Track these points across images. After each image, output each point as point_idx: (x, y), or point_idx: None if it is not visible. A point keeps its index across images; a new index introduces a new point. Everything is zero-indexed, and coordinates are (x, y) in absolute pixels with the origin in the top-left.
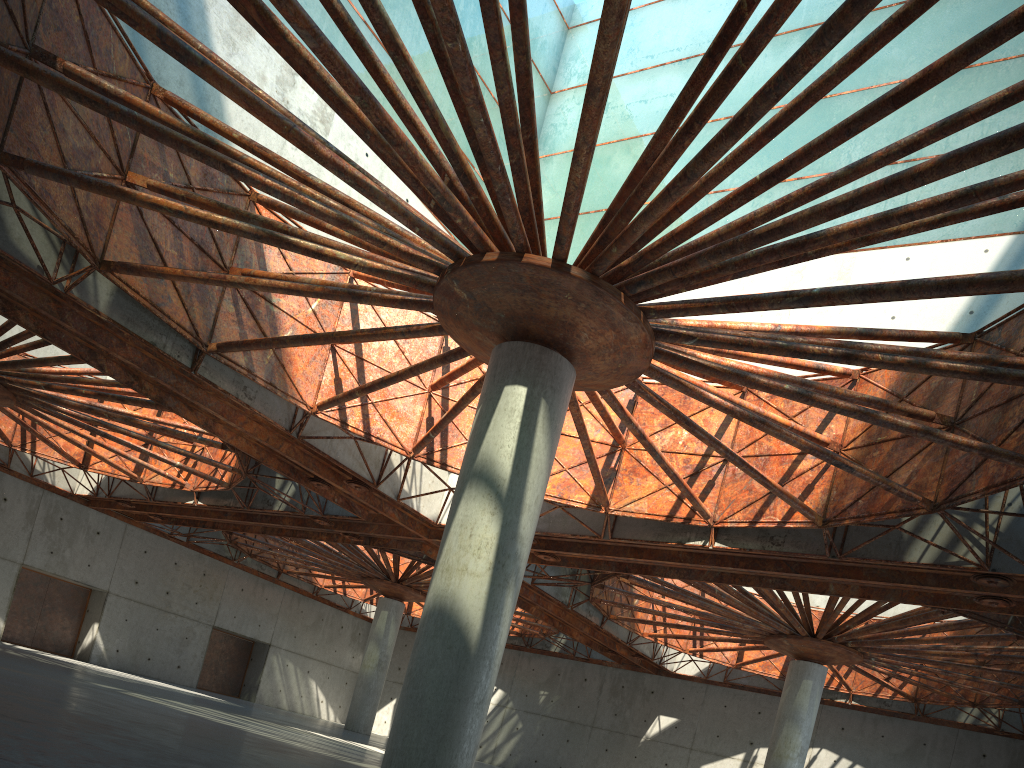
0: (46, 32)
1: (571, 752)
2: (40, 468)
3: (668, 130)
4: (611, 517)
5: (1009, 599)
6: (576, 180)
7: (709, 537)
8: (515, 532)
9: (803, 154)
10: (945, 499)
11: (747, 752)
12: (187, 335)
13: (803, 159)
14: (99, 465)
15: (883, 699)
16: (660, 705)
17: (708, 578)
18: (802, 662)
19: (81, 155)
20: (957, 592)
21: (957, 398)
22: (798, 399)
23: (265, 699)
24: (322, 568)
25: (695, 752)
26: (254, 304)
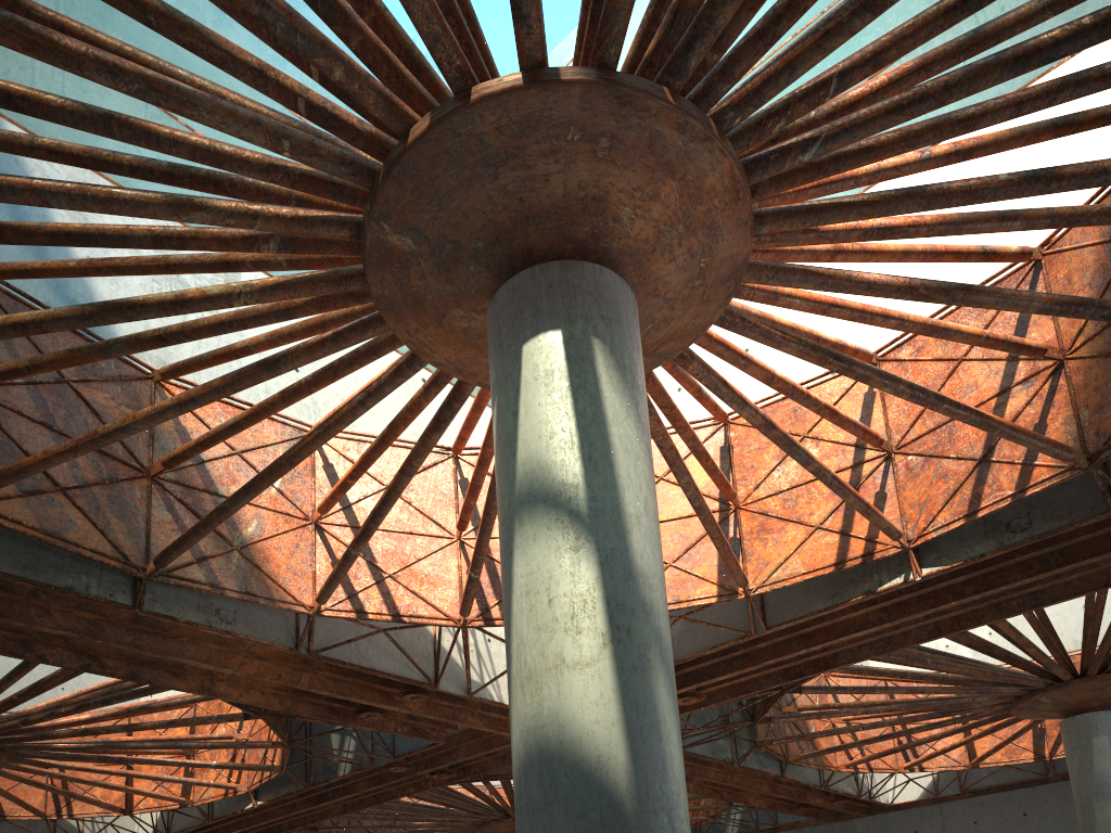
0: None
1: None
2: (90, 831)
3: None
4: (755, 603)
5: None
6: None
7: (910, 565)
8: (629, 567)
9: None
10: None
11: None
12: (111, 562)
13: None
14: (144, 803)
15: None
16: None
17: (920, 637)
18: (1079, 716)
19: None
20: None
21: None
22: (1032, 188)
23: None
24: (430, 832)
25: None
26: (196, 502)
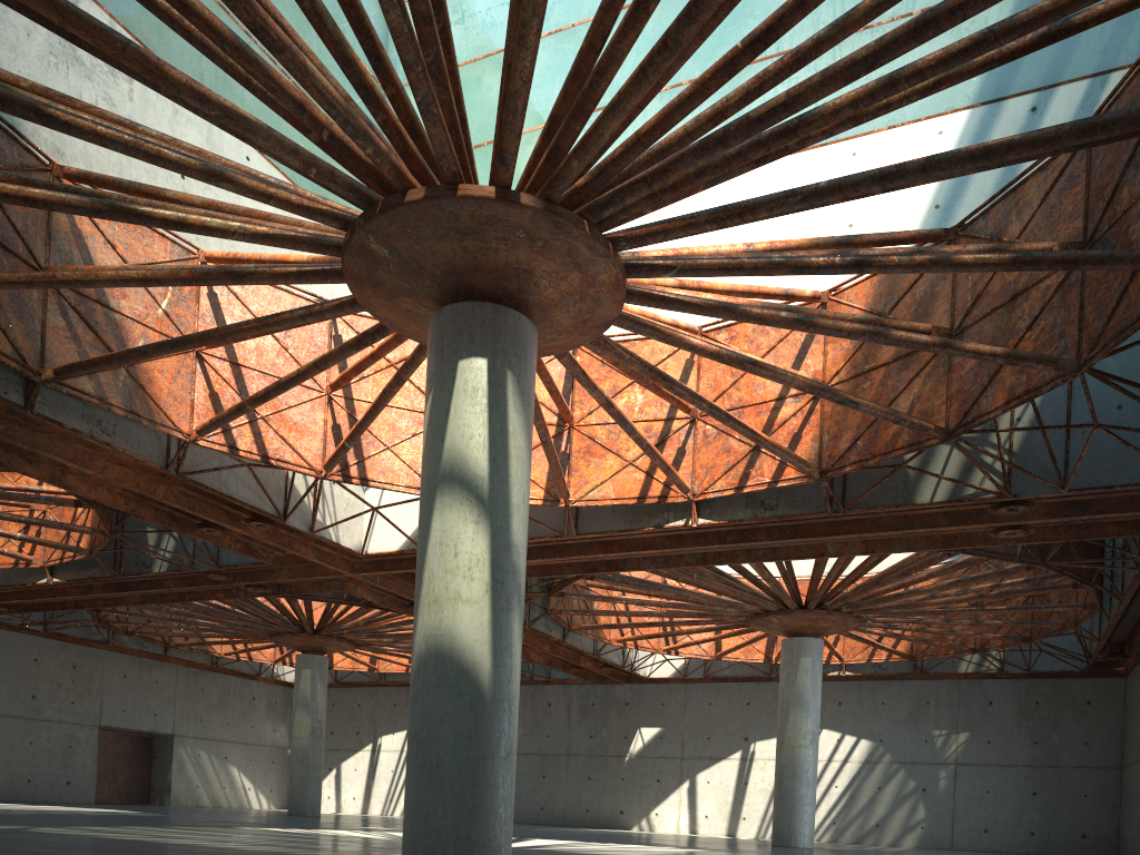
0: None
1: (550, 788)
2: None
3: None
4: (571, 510)
5: (1028, 526)
6: (524, 71)
7: (691, 514)
8: (508, 541)
9: (795, 6)
10: (959, 423)
11: (743, 749)
12: (12, 363)
13: (796, 13)
14: None
15: (878, 663)
16: (639, 716)
17: (690, 562)
18: (796, 639)
19: None
20: (968, 529)
21: (949, 305)
22: (799, 327)
23: (182, 800)
24: (220, 633)
25: (687, 761)
26: (88, 312)
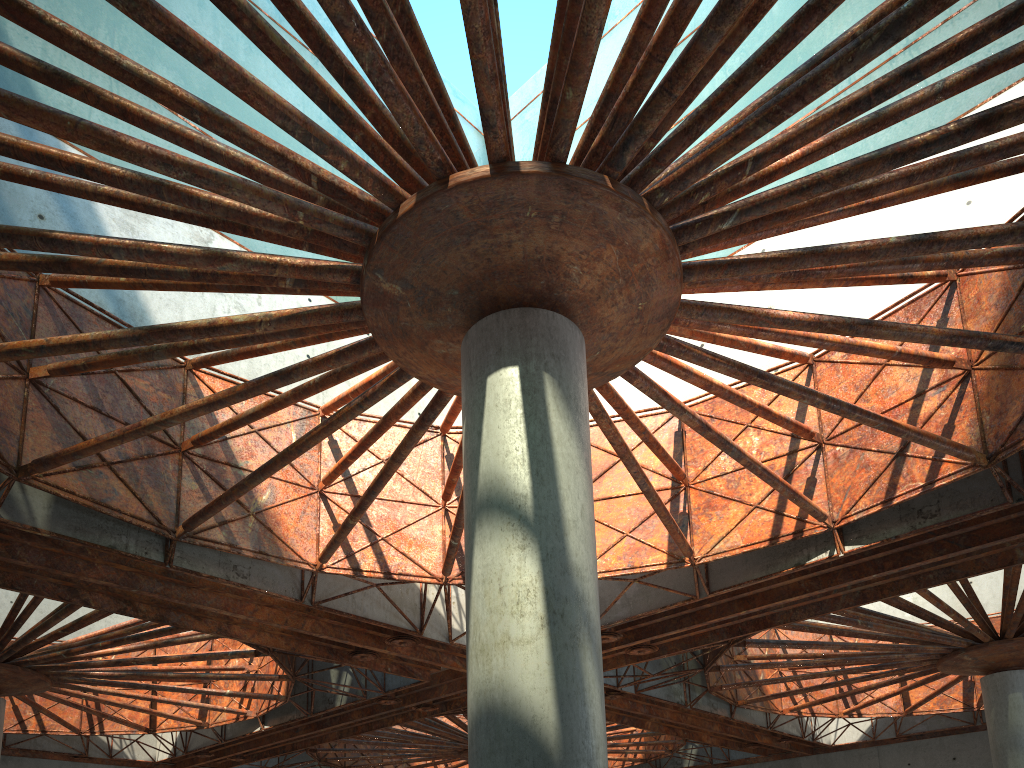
0: None
1: None
2: (118, 747)
3: None
4: (701, 570)
5: None
6: None
7: (834, 543)
8: (565, 563)
9: None
10: None
11: None
12: (147, 525)
13: None
14: (165, 723)
15: None
16: None
17: (847, 603)
18: (998, 674)
19: None
20: None
21: None
22: (917, 249)
23: None
24: (416, 756)
25: None
26: (219, 474)
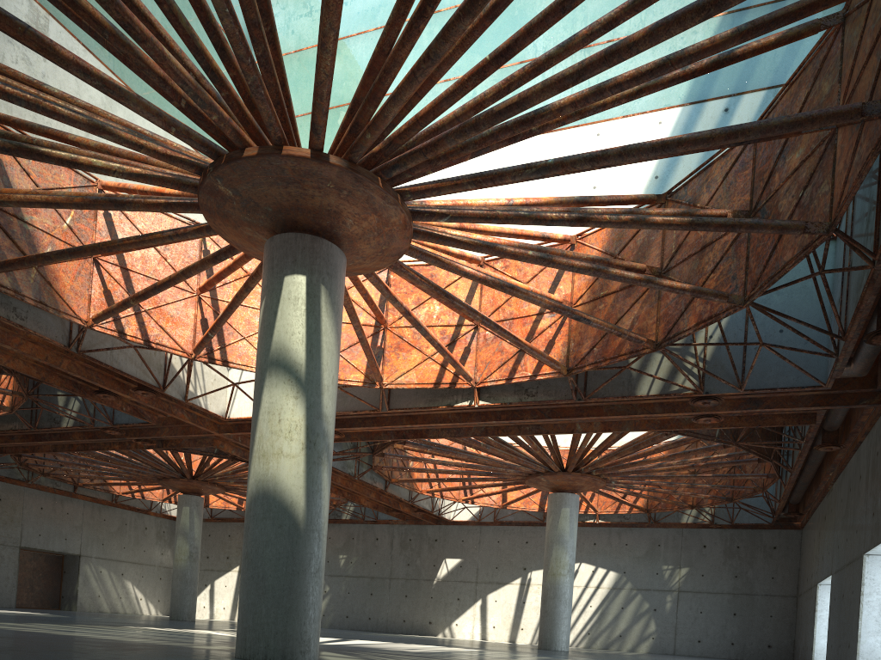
0: None
1: (376, 603)
2: None
3: (400, 16)
4: (385, 391)
5: (719, 415)
6: (326, 68)
7: (474, 397)
8: (320, 412)
9: (526, 33)
10: (664, 338)
11: (523, 577)
12: None
13: (526, 38)
14: None
15: (623, 514)
16: (445, 550)
17: (476, 433)
18: (559, 494)
19: None
20: (678, 416)
21: (660, 251)
22: (541, 263)
23: (86, 606)
24: (118, 476)
25: (480, 584)
26: (7, 224)
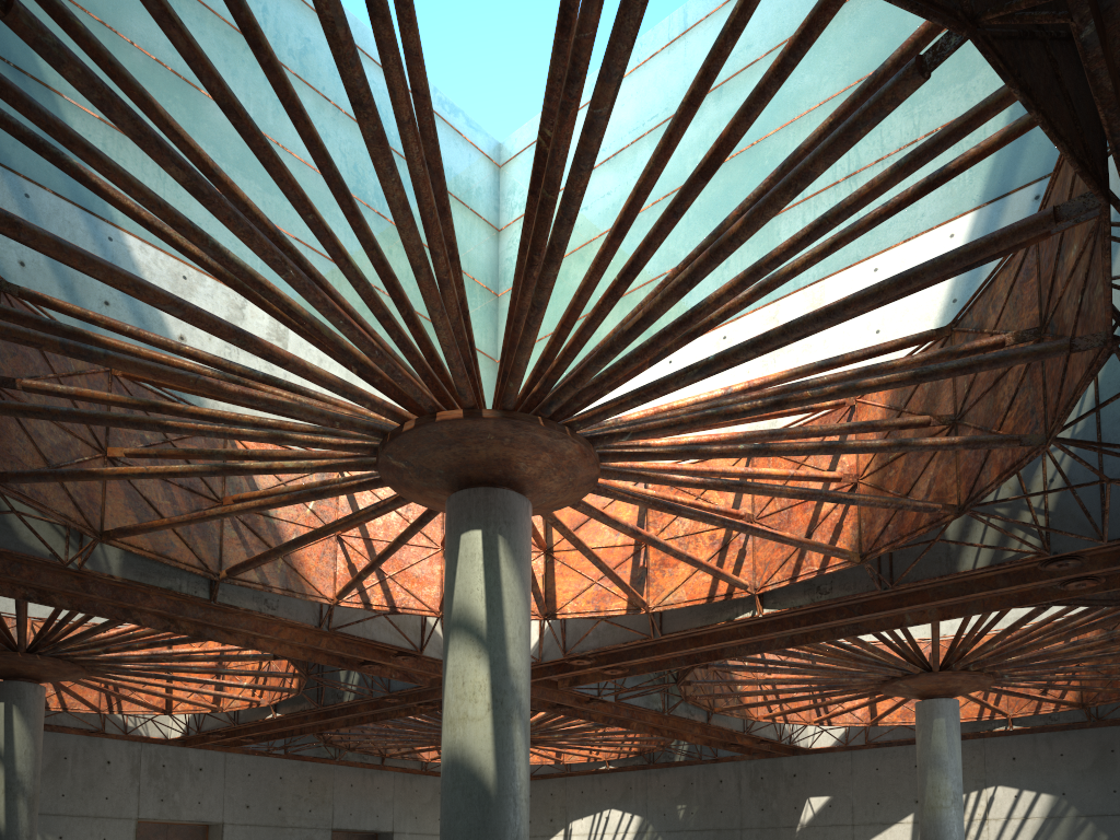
0: (4, 361)
1: None
2: (132, 724)
3: (524, 265)
4: (656, 614)
5: (1095, 576)
6: (444, 341)
7: (756, 606)
8: (506, 667)
9: (645, 246)
10: (967, 499)
11: (915, 812)
12: (197, 571)
13: (647, 250)
14: (181, 706)
15: (1047, 714)
16: (807, 786)
17: (780, 645)
18: (927, 701)
19: (61, 449)
20: (1041, 584)
21: (952, 393)
22: (757, 454)
23: None
24: (419, 742)
25: (858, 827)
26: (254, 522)
